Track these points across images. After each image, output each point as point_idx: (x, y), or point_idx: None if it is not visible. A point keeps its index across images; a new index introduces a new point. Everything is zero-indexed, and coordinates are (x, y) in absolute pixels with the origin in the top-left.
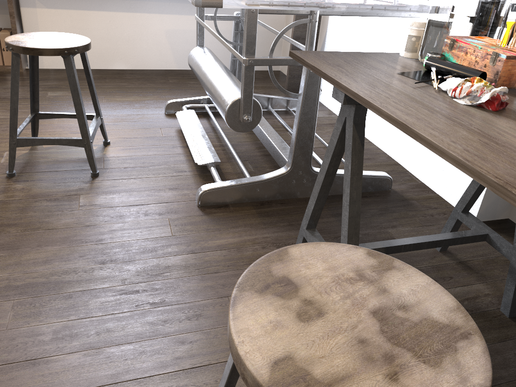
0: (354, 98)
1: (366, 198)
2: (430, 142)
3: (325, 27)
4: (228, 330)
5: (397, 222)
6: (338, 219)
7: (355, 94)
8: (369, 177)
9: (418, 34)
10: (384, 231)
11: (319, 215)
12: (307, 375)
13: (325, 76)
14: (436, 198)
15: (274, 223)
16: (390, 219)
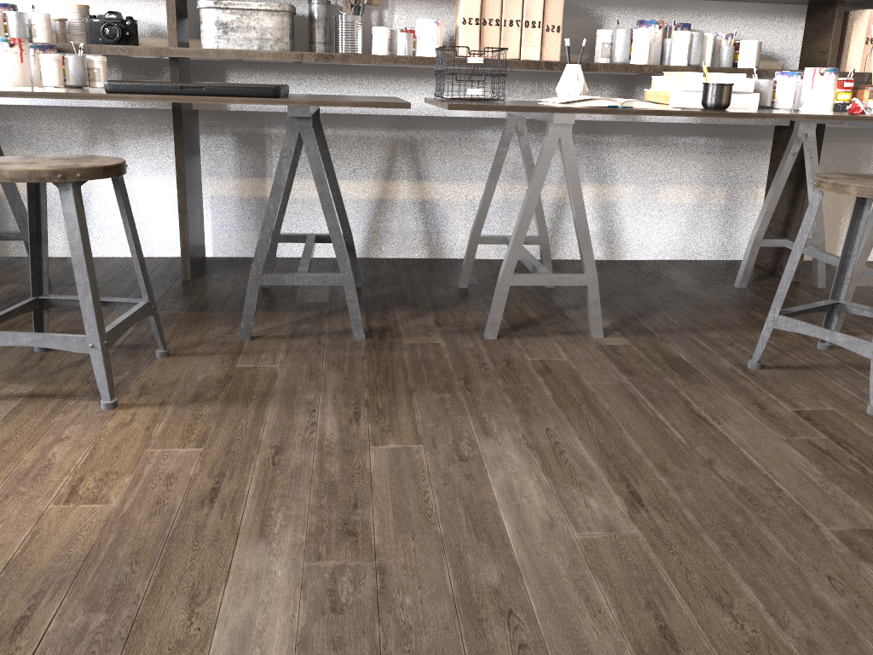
0: None
1: None
2: None
3: None
4: (6, 178)
5: None
6: None
7: None
8: None
9: None
10: None
11: None
12: (64, 166)
13: None
14: None
15: None
16: None
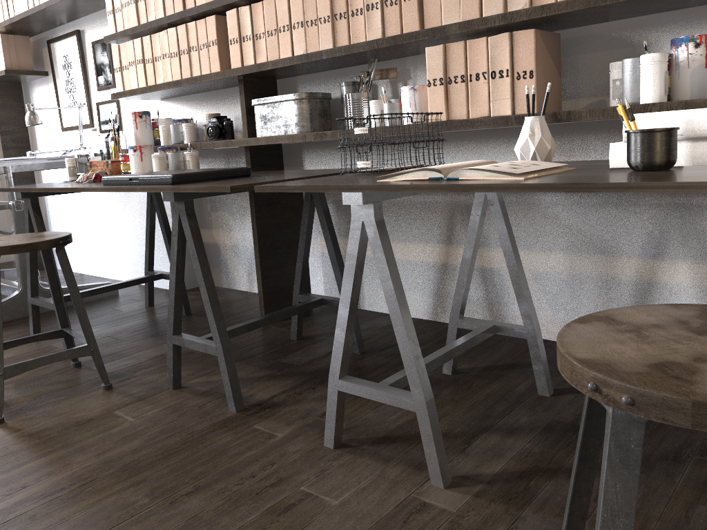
0: (25, 191)
1: (96, 301)
2: (53, 189)
3: (43, 202)
4: None
5: (120, 304)
6: (72, 314)
7: (24, 189)
8: (95, 286)
9: (74, 165)
10: (109, 309)
11: (37, 284)
12: None
13: (10, 190)
14: (155, 289)
15: (16, 327)
16: (115, 304)
